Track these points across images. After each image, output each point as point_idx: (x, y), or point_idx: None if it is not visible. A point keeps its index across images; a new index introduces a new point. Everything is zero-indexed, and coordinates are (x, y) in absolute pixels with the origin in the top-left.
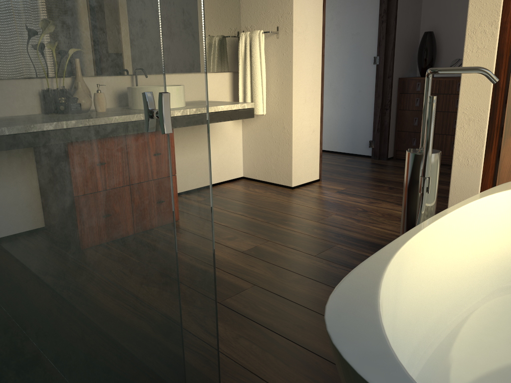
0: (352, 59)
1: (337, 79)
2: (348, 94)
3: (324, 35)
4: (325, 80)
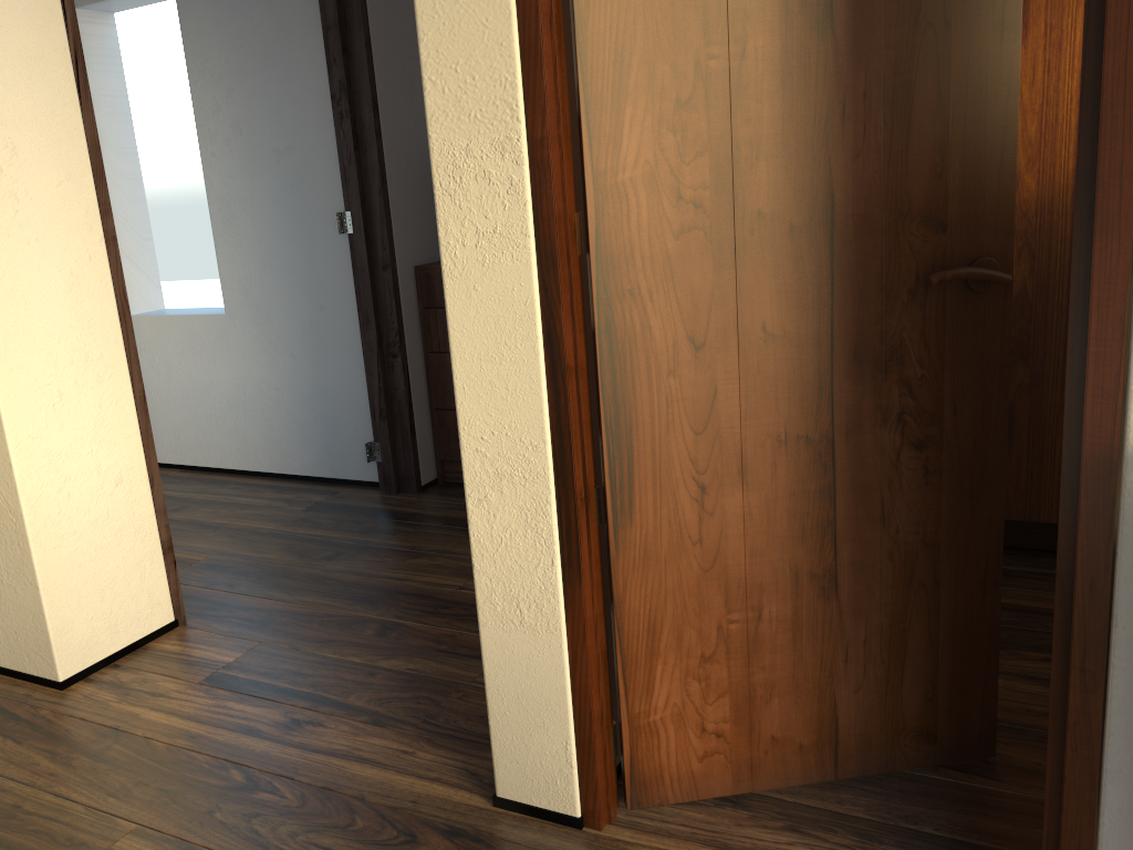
0: (288, 219)
1: (259, 275)
2: (295, 317)
3: (102, 175)
4: (230, 280)
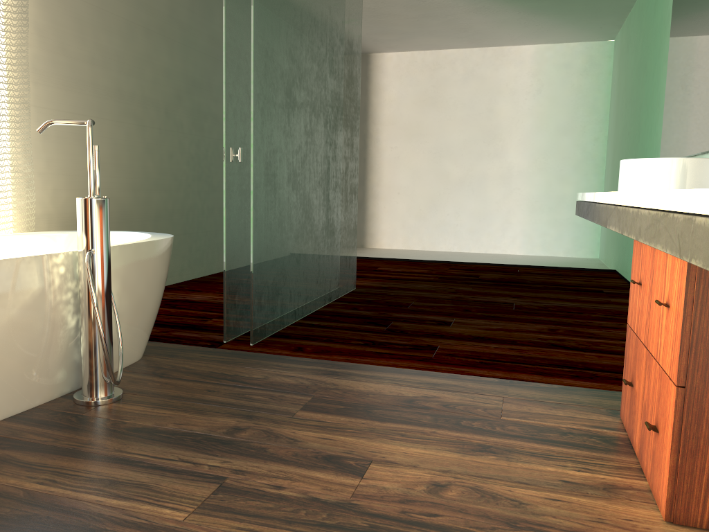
0: None
1: None
2: None
3: None
4: None
